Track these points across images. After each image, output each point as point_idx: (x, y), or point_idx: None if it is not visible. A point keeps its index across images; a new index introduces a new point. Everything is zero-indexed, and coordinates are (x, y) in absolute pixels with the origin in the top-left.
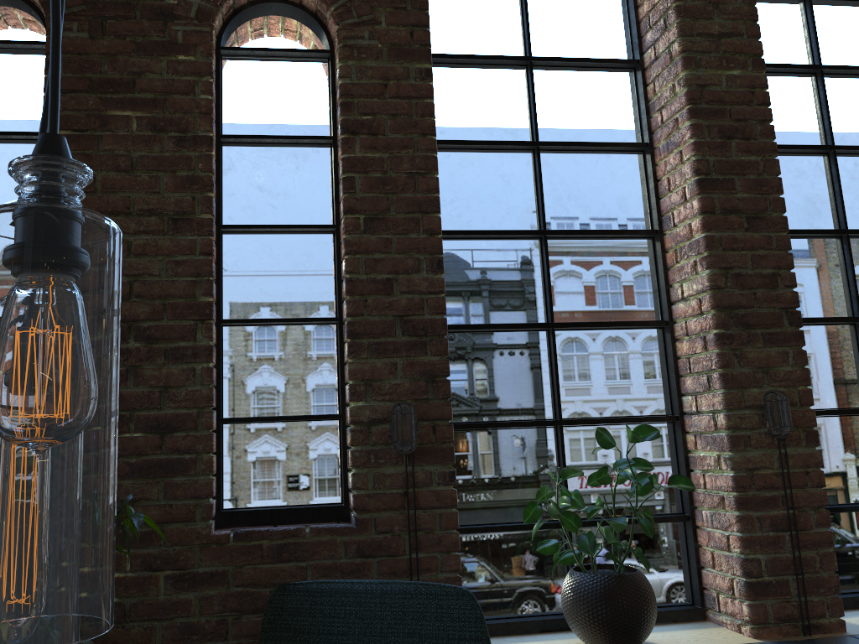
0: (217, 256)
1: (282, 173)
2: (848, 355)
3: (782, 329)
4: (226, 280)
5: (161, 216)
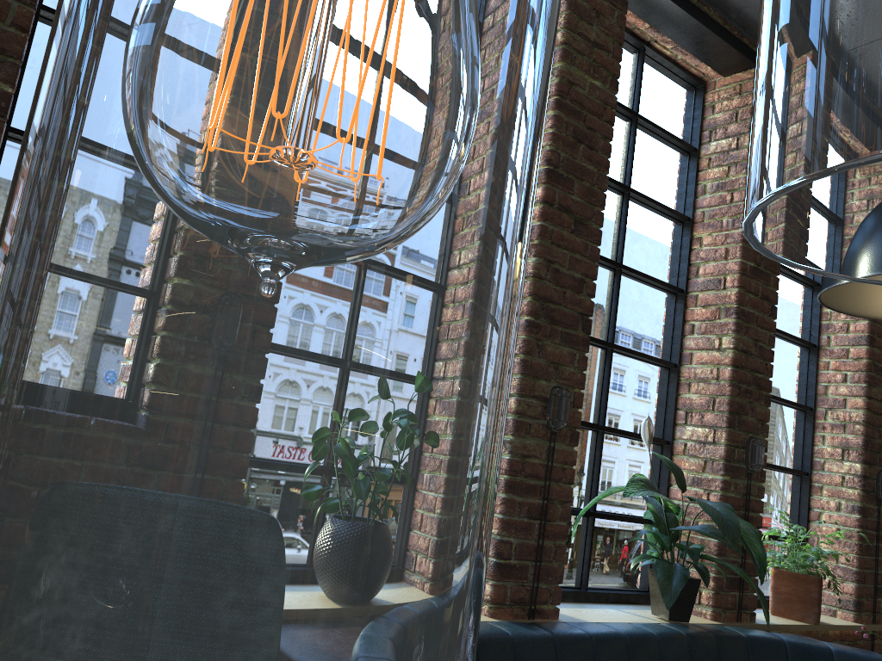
0: (27, 42)
1: None
2: (596, 375)
3: (575, 333)
4: (27, 79)
5: None
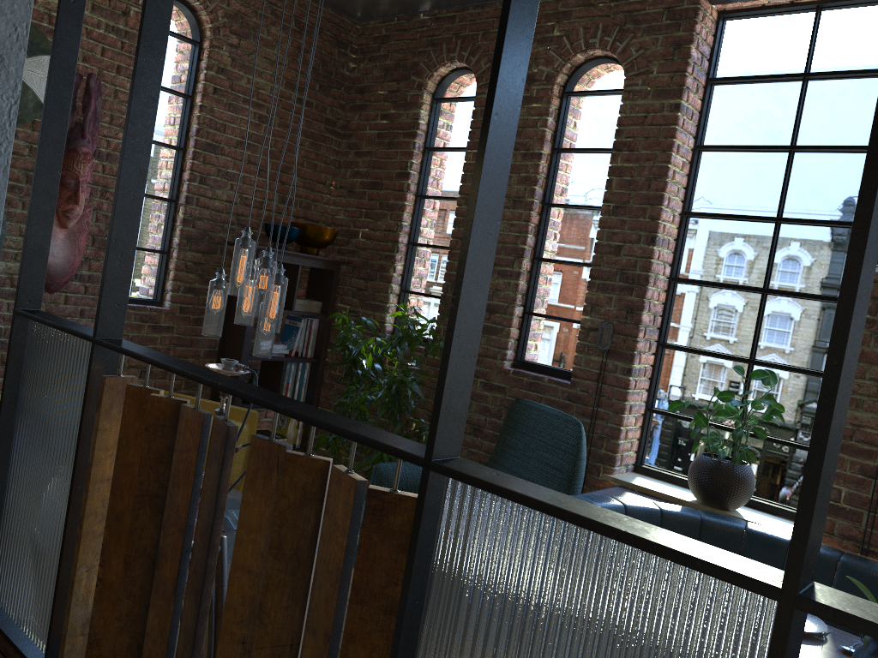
0: (539, 221)
1: (587, 171)
2: None
3: None
4: (545, 235)
5: (509, 198)
